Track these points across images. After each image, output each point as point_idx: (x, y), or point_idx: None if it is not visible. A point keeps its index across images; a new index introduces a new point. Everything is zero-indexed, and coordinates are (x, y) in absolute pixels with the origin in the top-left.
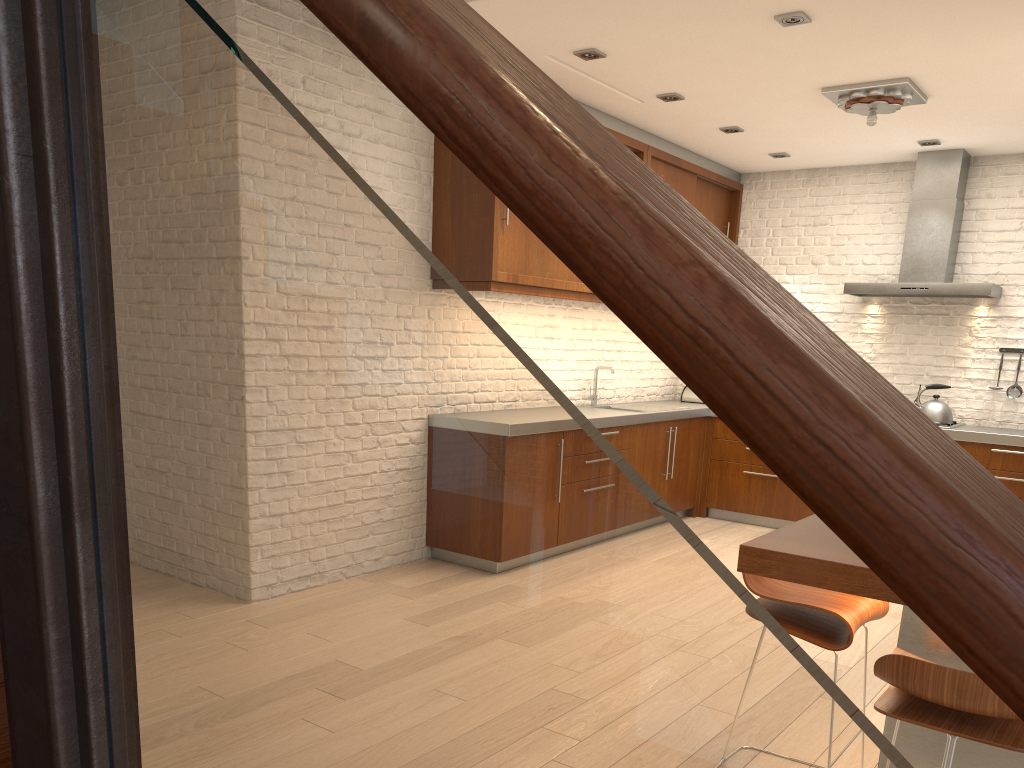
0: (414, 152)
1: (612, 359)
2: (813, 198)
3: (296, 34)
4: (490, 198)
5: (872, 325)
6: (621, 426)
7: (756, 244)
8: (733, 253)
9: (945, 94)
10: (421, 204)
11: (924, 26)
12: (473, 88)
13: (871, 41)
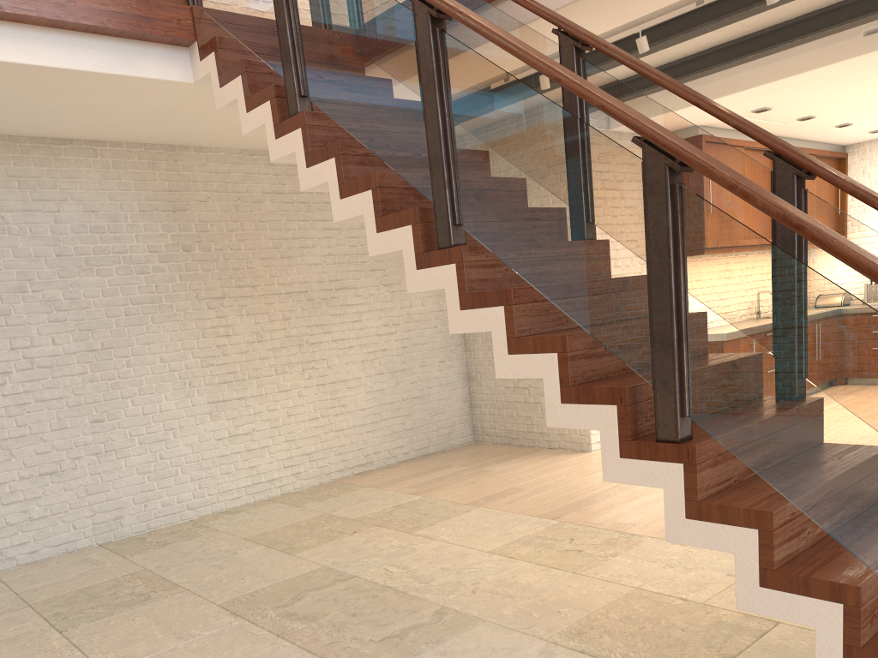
0: None
1: None
2: None
3: None
4: None
5: None
6: None
7: None
8: None
9: None
10: None
11: None
12: None
13: None
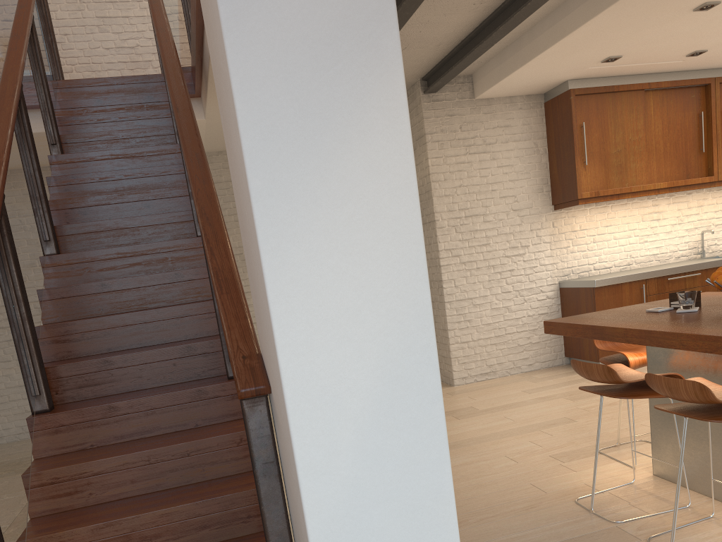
0: (532, 139)
1: None
2: None
3: (454, 107)
4: (572, 153)
5: None
6: (705, 269)
7: None
8: (227, 261)
9: None
10: (540, 165)
11: None
12: (205, 248)
13: None
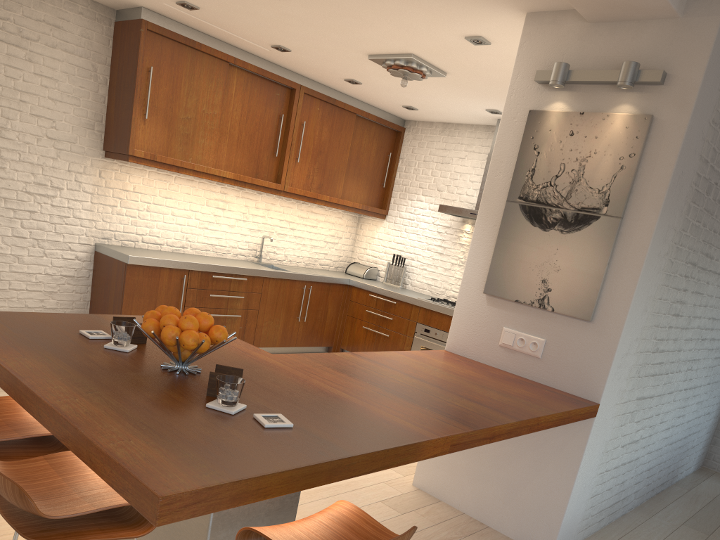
0: (91, 59)
1: (285, 233)
2: (444, 144)
3: None
4: (132, 98)
5: (466, 239)
6: (252, 276)
7: (407, 171)
8: None
9: (455, 72)
10: (96, 96)
11: (370, 12)
12: None
13: (352, 20)
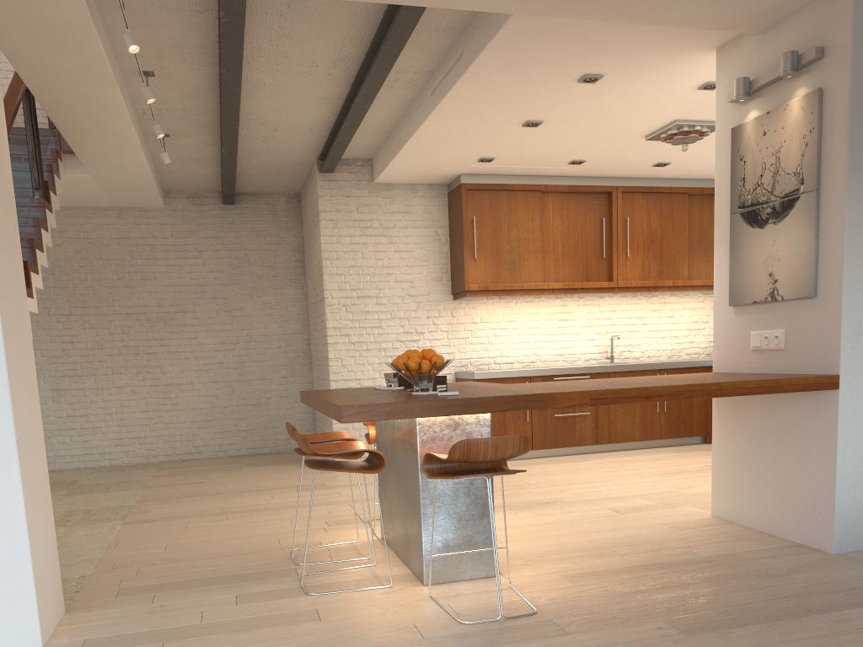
0: (433, 227)
1: (637, 330)
2: None
3: (351, 188)
4: (462, 245)
5: None
6: (595, 373)
7: None
8: None
9: None
10: (441, 254)
11: (605, 105)
12: None
13: (600, 116)
